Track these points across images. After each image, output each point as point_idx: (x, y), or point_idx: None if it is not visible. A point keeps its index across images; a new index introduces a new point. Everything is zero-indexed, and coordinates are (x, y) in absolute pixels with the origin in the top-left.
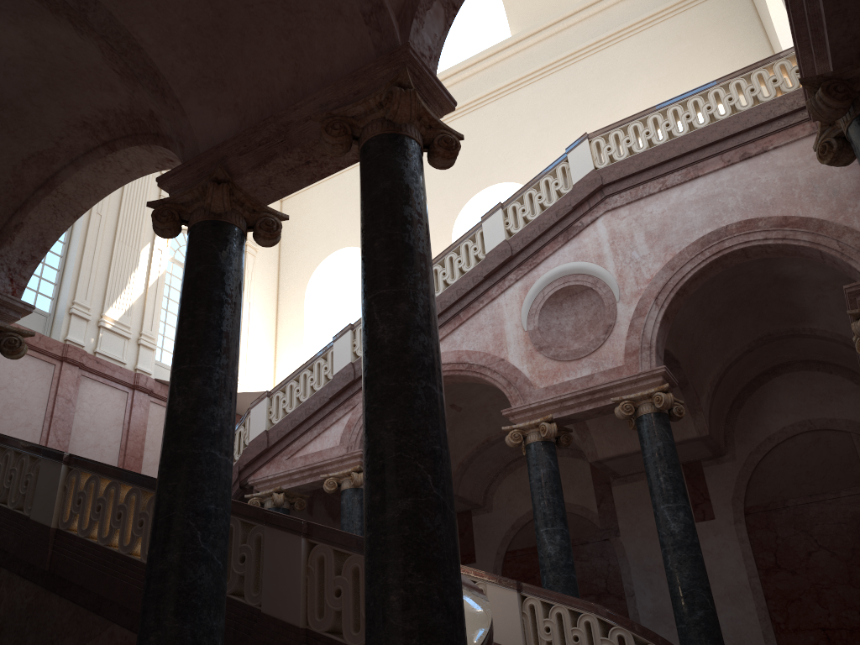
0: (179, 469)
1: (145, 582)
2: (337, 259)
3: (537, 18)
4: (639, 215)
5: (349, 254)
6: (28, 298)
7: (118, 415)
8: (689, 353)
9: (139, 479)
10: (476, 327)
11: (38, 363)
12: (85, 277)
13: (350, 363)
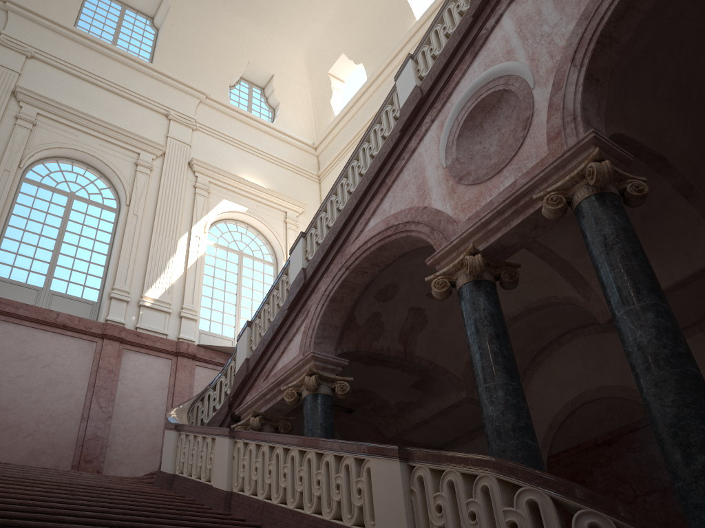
0: None
1: None
2: None
3: None
4: None
5: None
6: (79, 293)
7: (163, 380)
8: (686, 150)
9: None
10: (401, 187)
11: (80, 342)
12: (123, 267)
13: (302, 268)
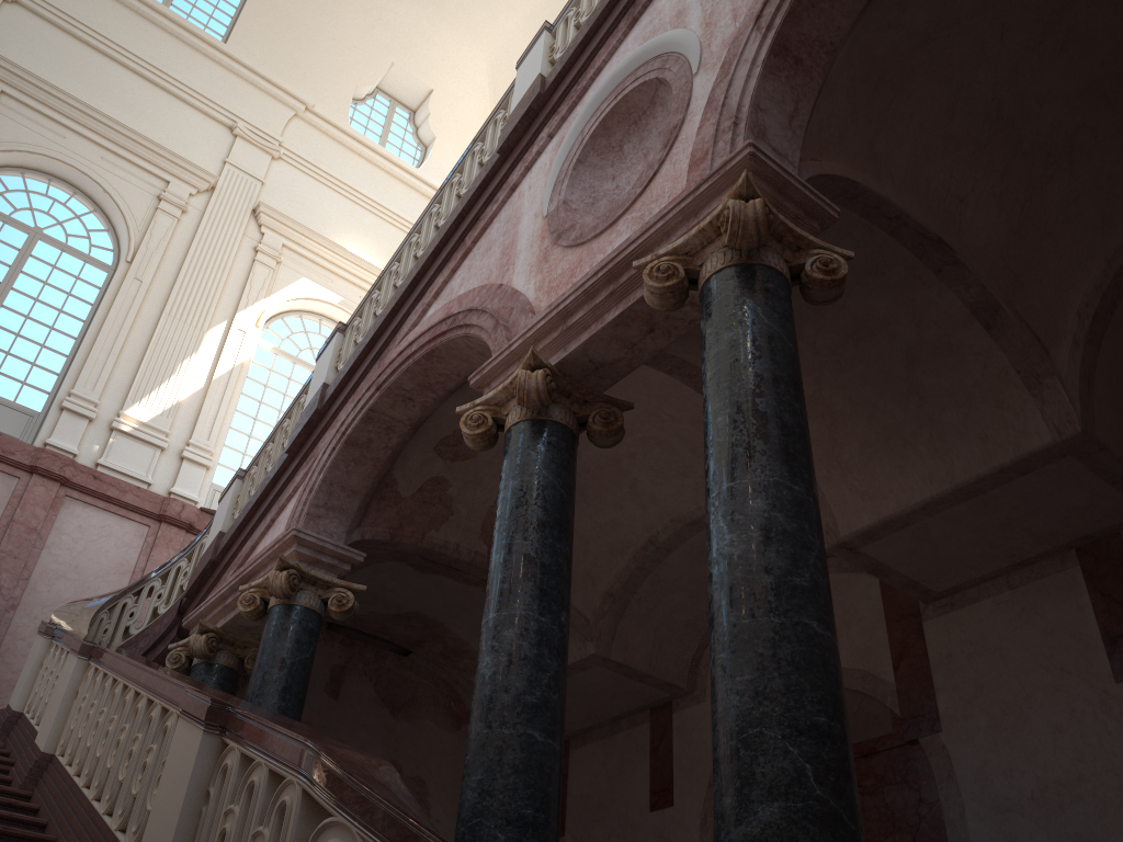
0: None
1: None
2: None
3: None
4: None
5: None
6: (14, 394)
7: (126, 558)
8: (1001, 240)
9: None
10: (483, 251)
11: None
12: (97, 361)
13: (323, 384)
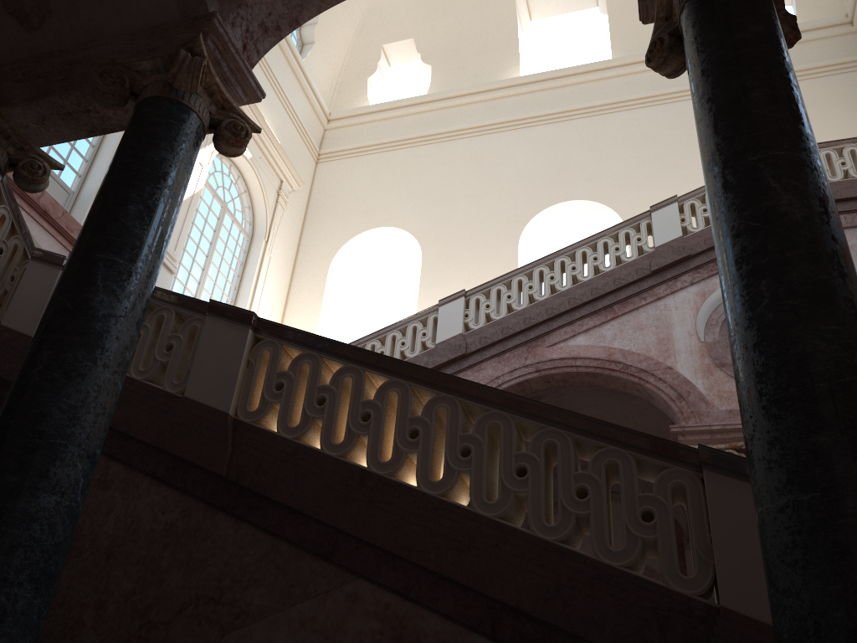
0: (835, 305)
1: (811, 496)
2: (372, 238)
3: (643, 48)
4: (855, 243)
5: (388, 235)
6: None
7: None
8: None
9: (407, 370)
10: (634, 326)
11: (52, 242)
12: None
13: (461, 334)
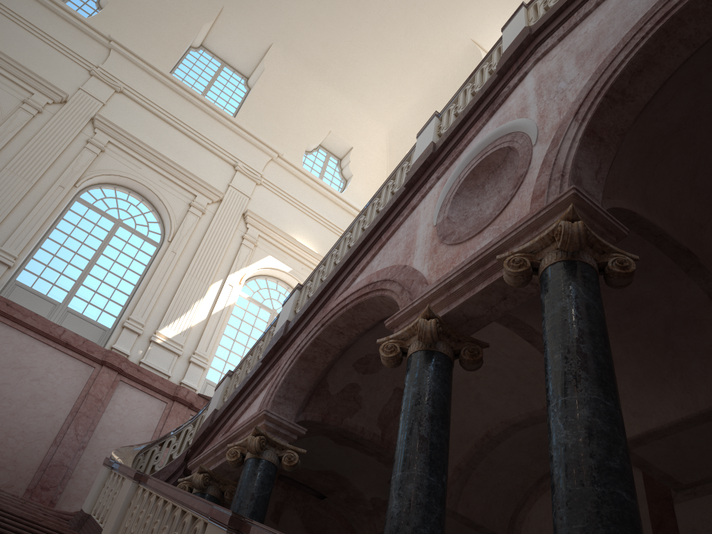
0: None
1: None
2: None
3: None
4: (571, 43)
5: None
6: (96, 316)
7: (151, 422)
8: None
9: None
10: (393, 244)
11: (78, 363)
12: (146, 299)
13: (286, 320)
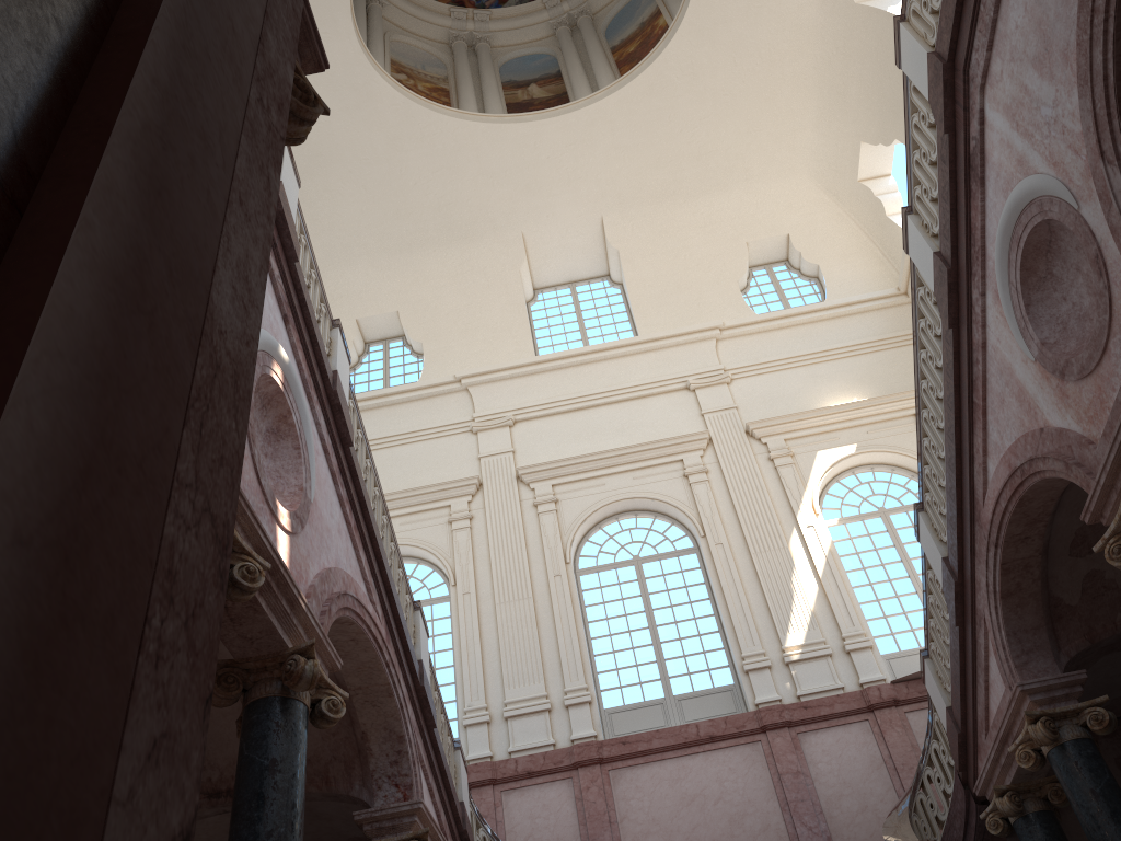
0: None
1: None
2: None
3: None
4: (1010, 48)
5: None
6: (708, 681)
7: (871, 754)
8: None
9: None
10: (998, 403)
11: (740, 750)
12: (740, 621)
13: (942, 559)
